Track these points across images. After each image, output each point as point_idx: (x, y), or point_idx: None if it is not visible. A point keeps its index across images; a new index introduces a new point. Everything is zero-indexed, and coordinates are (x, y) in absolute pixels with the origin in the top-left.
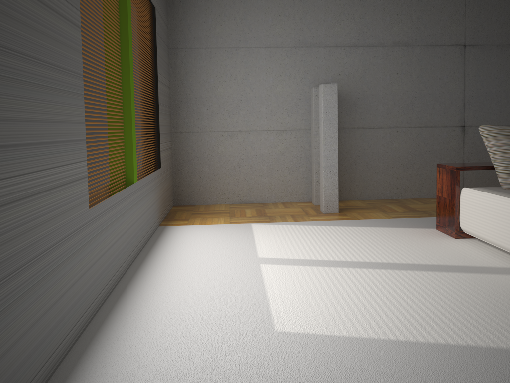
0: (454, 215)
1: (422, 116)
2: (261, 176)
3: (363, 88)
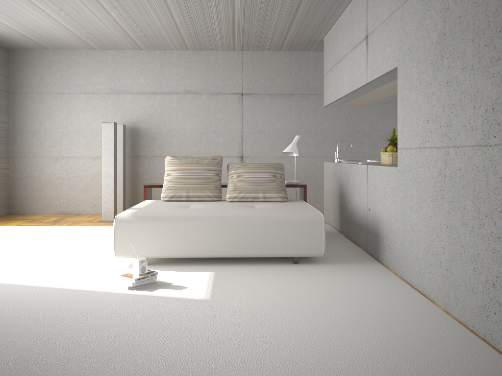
0: None
1: (208, 148)
2: (78, 193)
3: (161, 125)
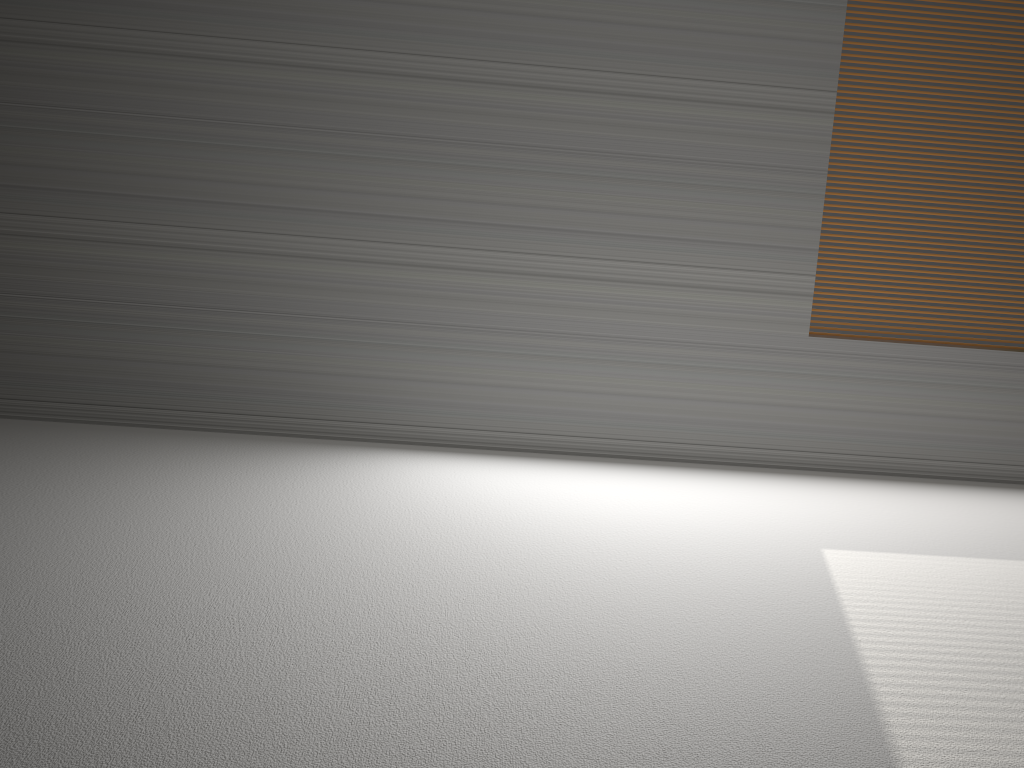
0: None
1: None
2: None
3: None
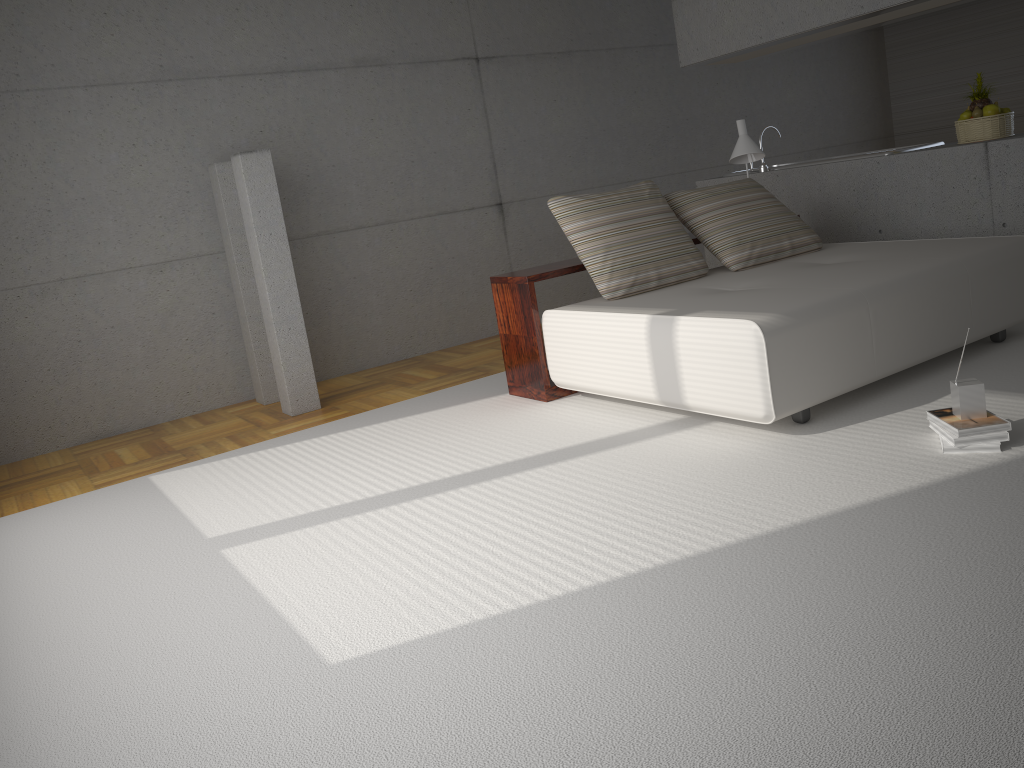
0: (539, 362)
1: (430, 195)
2: (132, 371)
3: (314, 155)
